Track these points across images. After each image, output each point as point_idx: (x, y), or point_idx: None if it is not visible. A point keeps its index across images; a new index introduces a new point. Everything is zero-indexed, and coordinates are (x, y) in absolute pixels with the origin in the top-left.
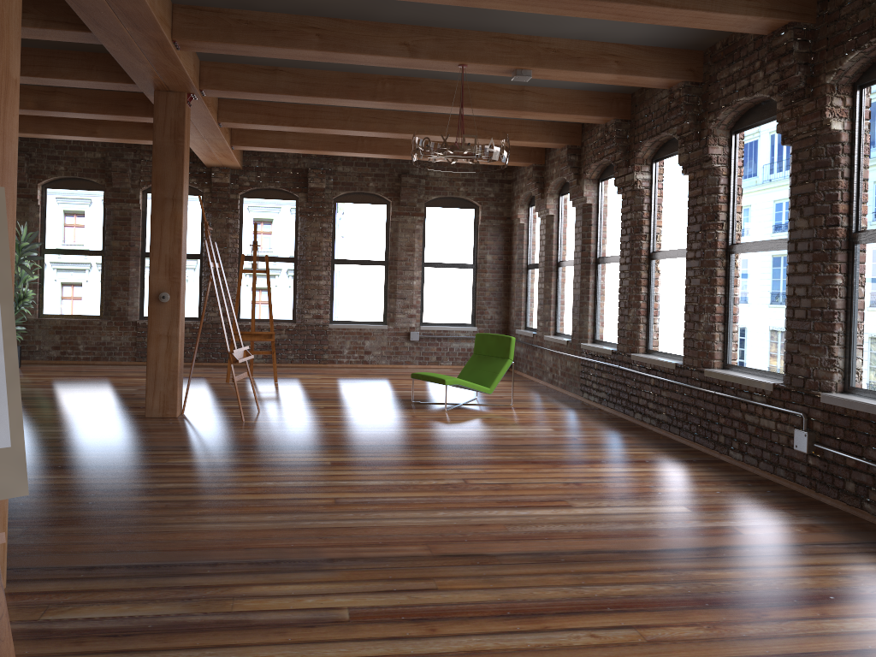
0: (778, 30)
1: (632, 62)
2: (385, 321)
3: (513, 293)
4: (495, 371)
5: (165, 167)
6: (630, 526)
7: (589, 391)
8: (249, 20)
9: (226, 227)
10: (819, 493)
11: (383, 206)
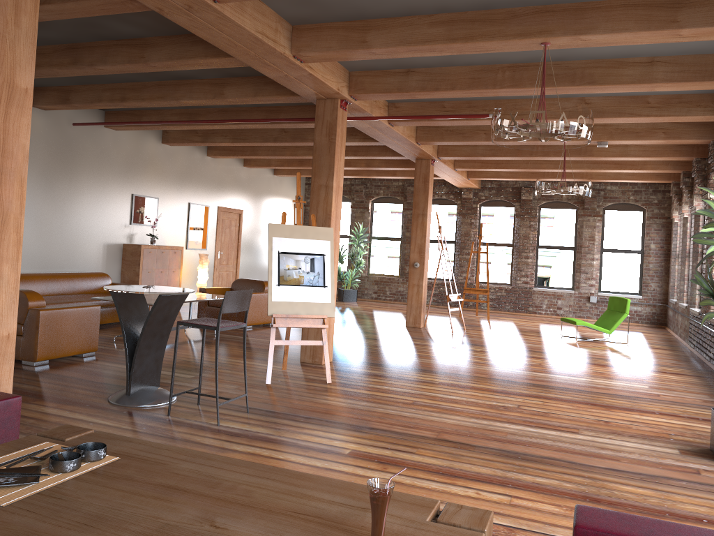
0: None
1: (674, 132)
2: (573, 288)
3: (670, 272)
4: (615, 320)
5: (419, 198)
6: (600, 386)
7: (691, 340)
8: (451, 129)
9: (469, 225)
10: None
11: (573, 210)
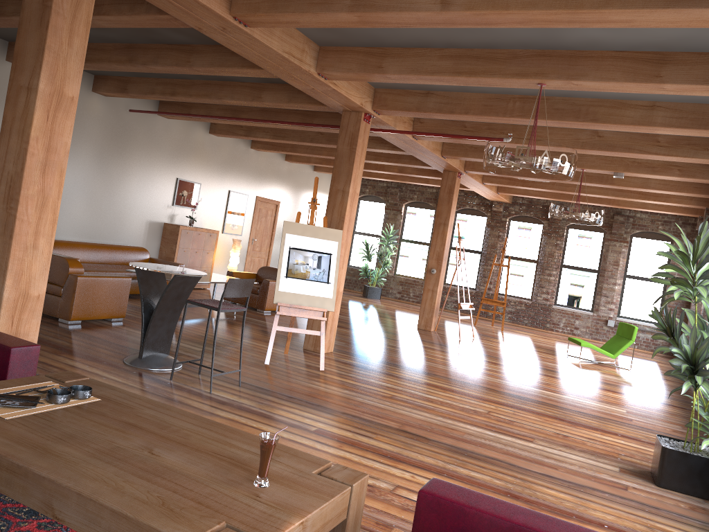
0: None
1: (689, 170)
2: (592, 309)
3: (690, 306)
4: (620, 346)
5: (442, 207)
6: (579, 404)
7: None
8: (475, 146)
9: (497, 237)
10: None
11: (601, 233)
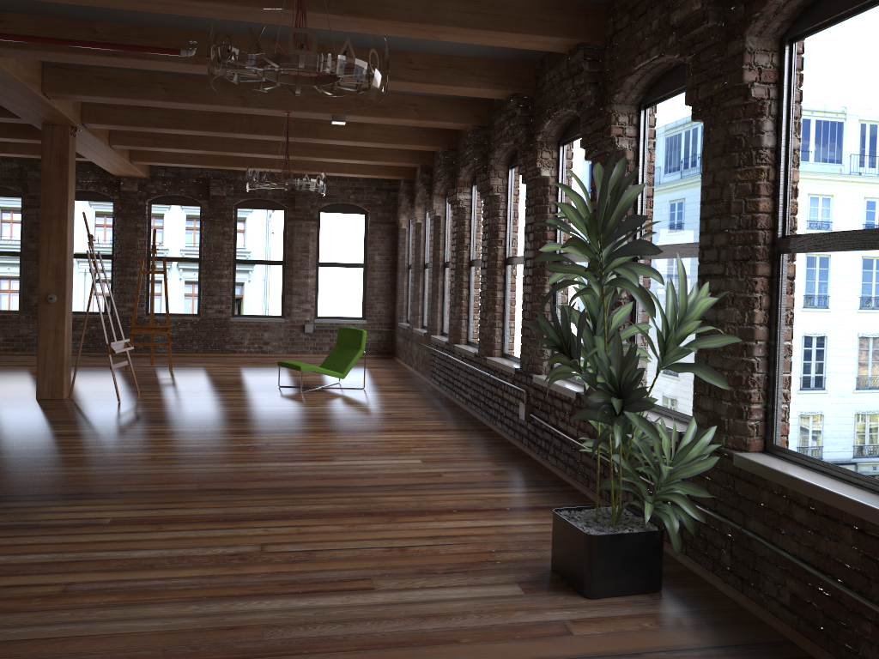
0: (509, 97)
1: (429, 110)
2: (283, 315)
3: (398, 290)
4: (349, 359)
5: (52, 189)
6: (363, 472)
7: (435, 376)
8: (107, 76)
9: (135, 231)
10: (532, 450)
11: (281, 212)
